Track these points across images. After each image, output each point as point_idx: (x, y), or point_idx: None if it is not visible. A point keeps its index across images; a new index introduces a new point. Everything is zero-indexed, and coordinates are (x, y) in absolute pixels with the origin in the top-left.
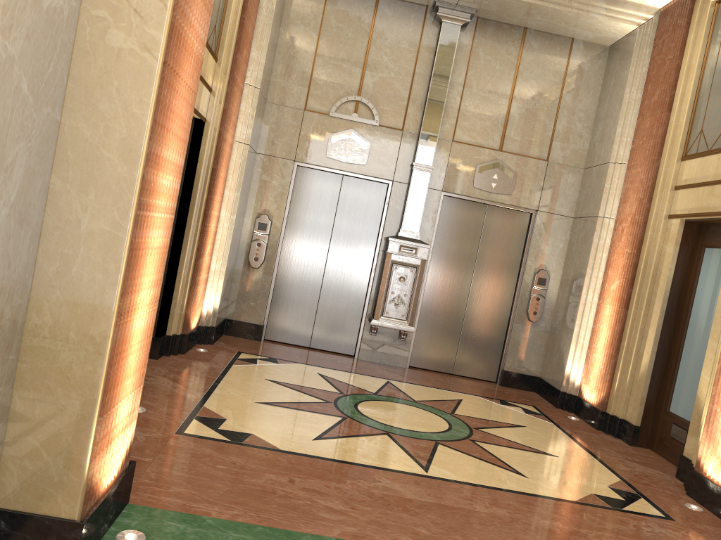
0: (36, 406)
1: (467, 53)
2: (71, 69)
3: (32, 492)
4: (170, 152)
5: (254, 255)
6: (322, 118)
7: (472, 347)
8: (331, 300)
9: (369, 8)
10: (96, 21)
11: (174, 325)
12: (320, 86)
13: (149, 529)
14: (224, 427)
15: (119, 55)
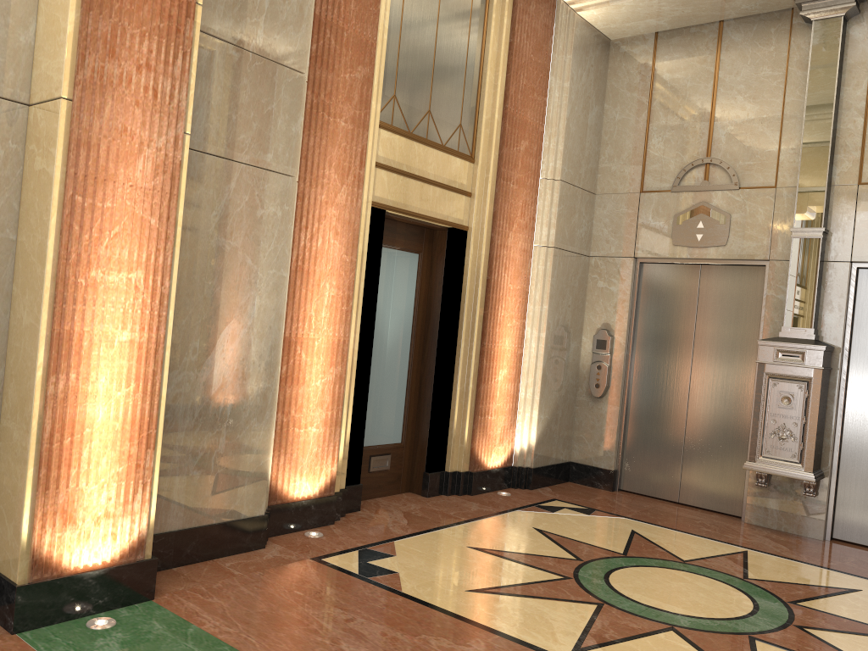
0: (4, 477)
1: (866, 50)
2: (21, 197)
3: (1, 554)
4: (120, 251)
5: (594, 381)
6: (662, 197)
7: None
8: (702, 436)
9: (710, 42)
10: (31, 154)
11: (454, 461)
12: (657, 158)
13: (127, 622)
14: (377, 561)
15: (39, 176)
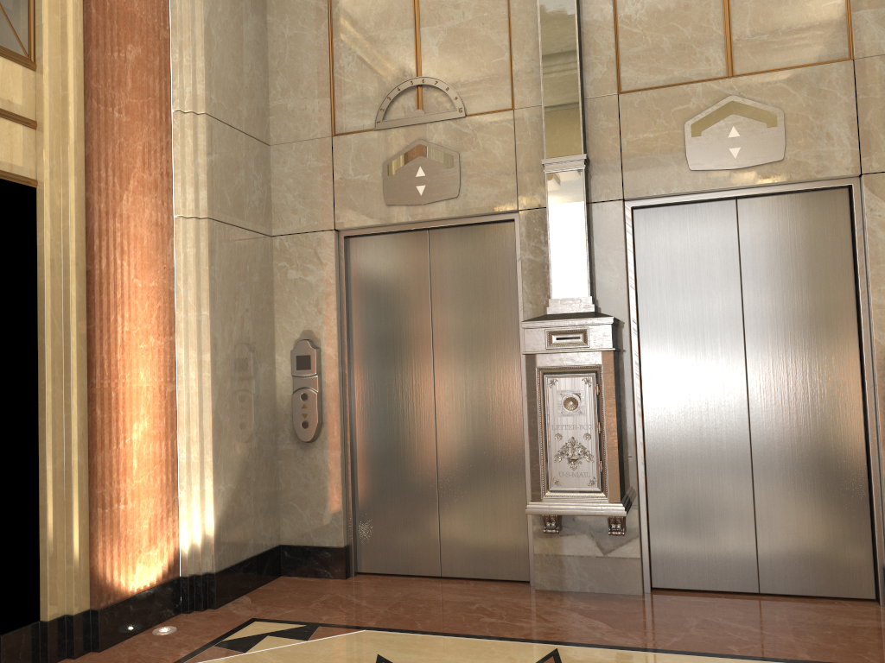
0: None
1: None
2: None
3: None
4: None
5: (301, 418)
6: (364, 139)
7: (792, 524)
8: (461, 474)
9: None
10: None
11: (57, 598)
12: (350, 85)
13: None
14: None
15: None
